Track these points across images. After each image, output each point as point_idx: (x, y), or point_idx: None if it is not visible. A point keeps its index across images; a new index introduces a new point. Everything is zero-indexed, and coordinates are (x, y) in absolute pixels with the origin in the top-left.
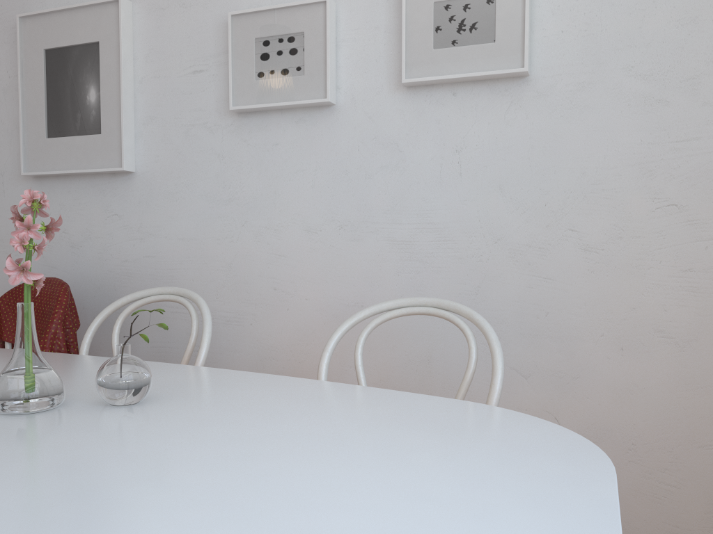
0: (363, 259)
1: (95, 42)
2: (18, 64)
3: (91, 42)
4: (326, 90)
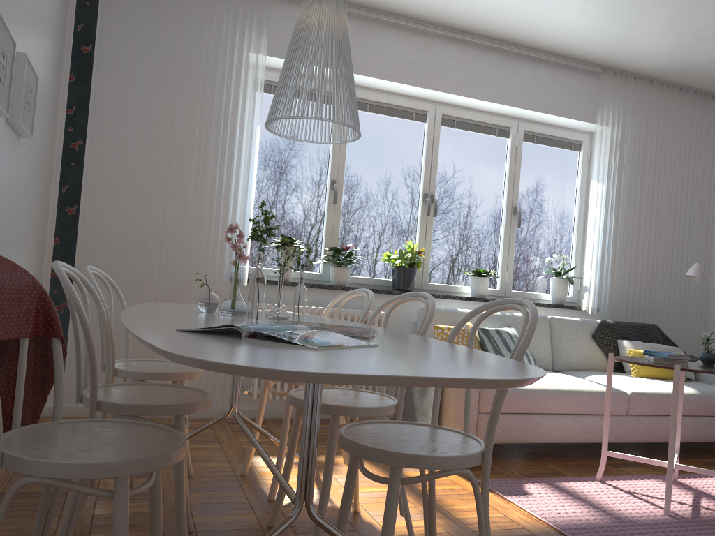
0: None
1: None
2: None
3: None
4: (8, 108)
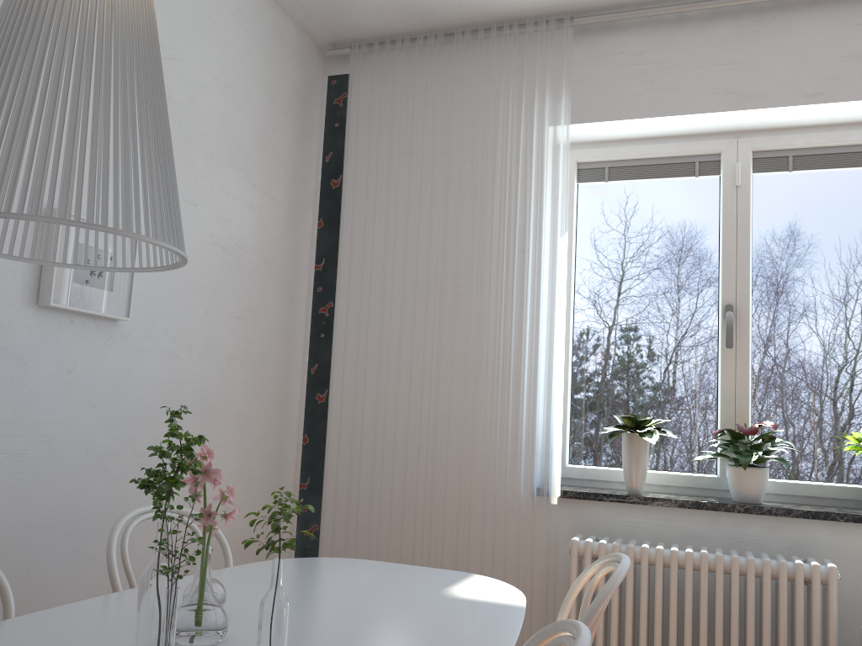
0: None
1: None
2: None
3: None
4: None
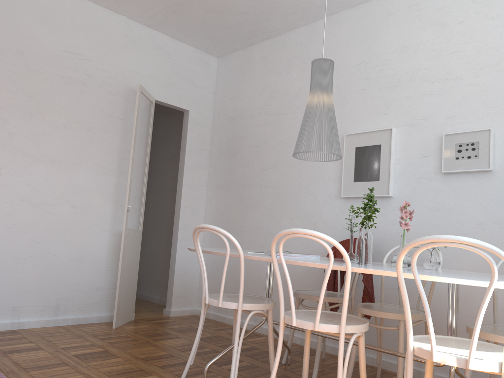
0: None
1: (379, 145)
2: (343, 153)
3: (377, 145)
4: (489, 165)
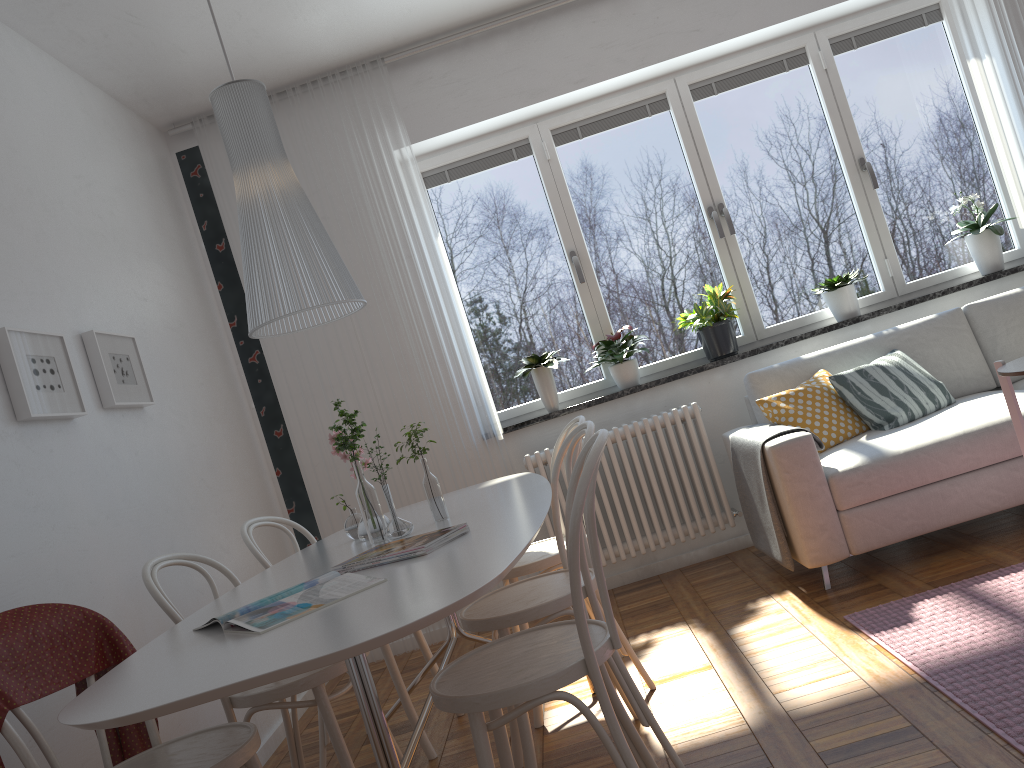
0: (125, 539)
1: None
2: None
3: None
4: (82, 405)
